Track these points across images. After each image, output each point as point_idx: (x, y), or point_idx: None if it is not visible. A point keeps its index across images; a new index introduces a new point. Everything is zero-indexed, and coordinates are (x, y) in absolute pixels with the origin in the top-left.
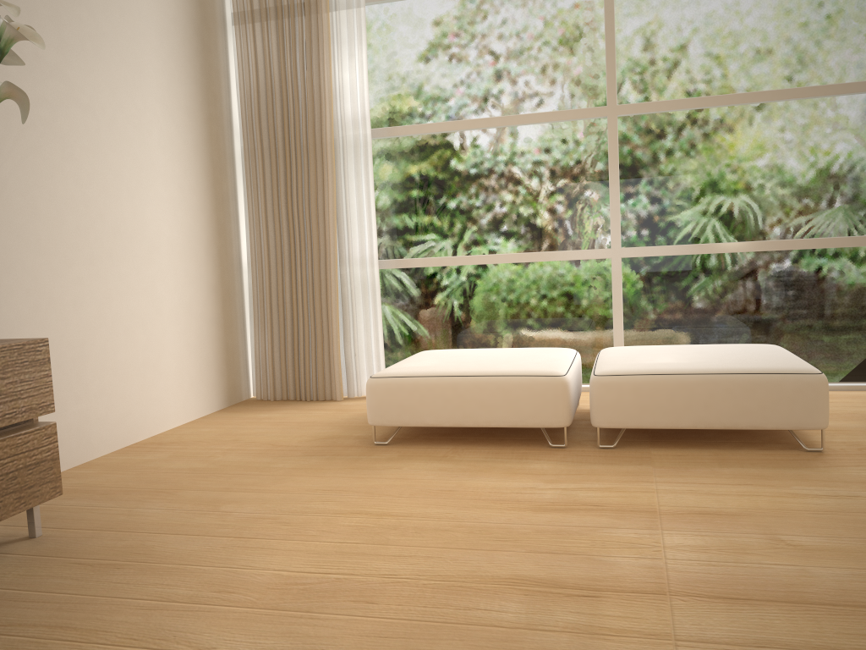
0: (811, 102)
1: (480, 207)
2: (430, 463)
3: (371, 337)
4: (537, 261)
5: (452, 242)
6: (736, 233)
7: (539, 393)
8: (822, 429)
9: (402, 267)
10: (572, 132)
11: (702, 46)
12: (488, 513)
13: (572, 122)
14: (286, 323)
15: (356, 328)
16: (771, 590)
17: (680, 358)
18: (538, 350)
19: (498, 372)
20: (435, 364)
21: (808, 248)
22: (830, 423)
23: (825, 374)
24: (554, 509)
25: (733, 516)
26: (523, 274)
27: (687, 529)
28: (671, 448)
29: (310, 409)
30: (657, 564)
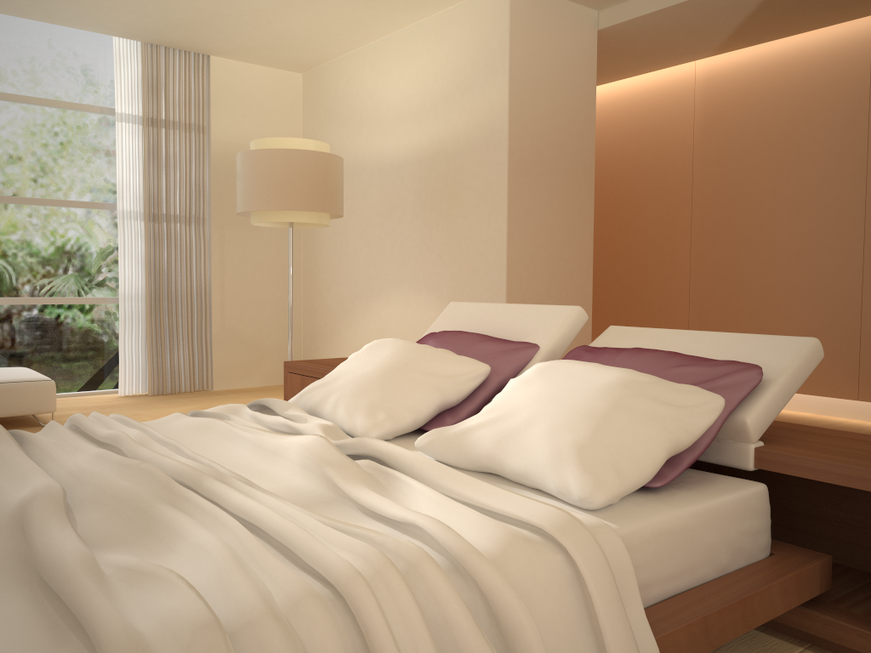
0: (48, 209)
1: None
2: None
3: None
4: None
5: None
6: None
7: None
8: (53, 412)
9: None
10: None
11: None
12: None
13: None
14: None
15: None
16: None
17: None
18: None
19: None
20: None
21: (47, 303)
22: (60, 413)
23: (61, 387)
24: None
25: None
26: None
27: None
28: None
29: None
30: None
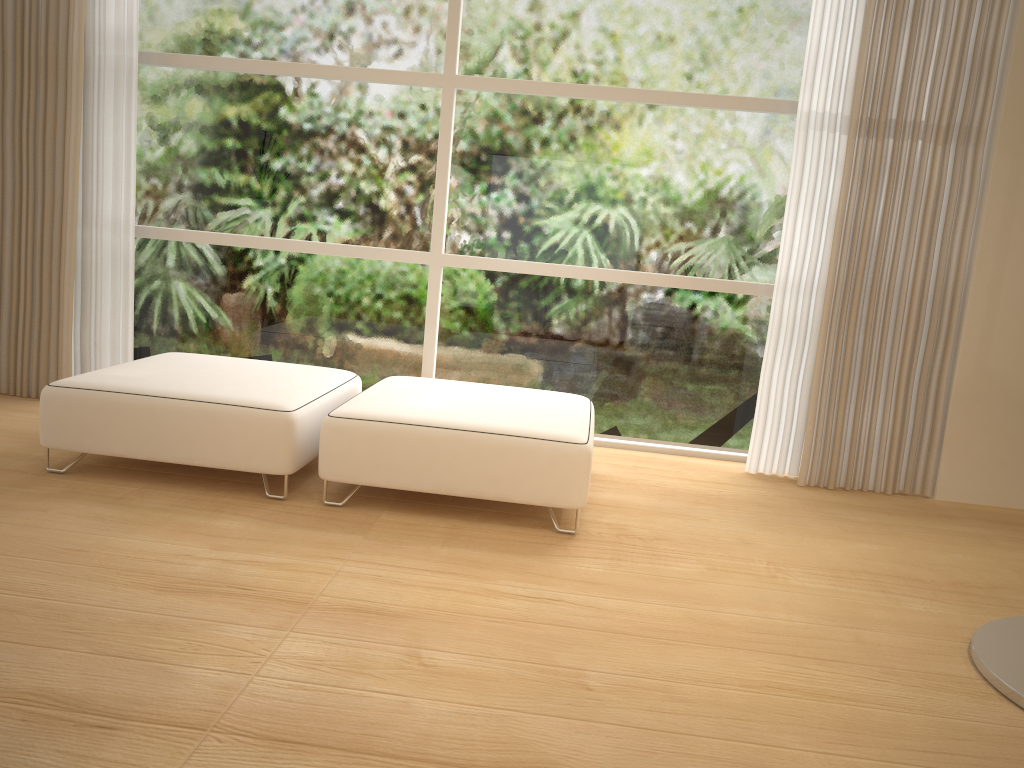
0: (678, 111)
1: (279, 177)
2: (94, 506)
3: (120, 324)
4: (341, 255)
5: (239, 216)
6: (576, 255)
7: (256, 430)
8: (577, 509)
9: (171, 240)
10: (400, 100)
11: (564, 20)
12: (95, 589)
13: (402, 87)
14: (3, 293)
15: (100, 311)
16: (342, 731)
17: (449, 403)
18: (303, 370)
19: (211, 398)
20: (148, 375)
21: (652, 285)
22: (617, 496)
23: (654, 433)
24: (185, 590)
25: (394, 618)
26: (324, 270)
27: (323, 632)
28: (409, 512)
29: (16, 409)
30: (238, 682)
